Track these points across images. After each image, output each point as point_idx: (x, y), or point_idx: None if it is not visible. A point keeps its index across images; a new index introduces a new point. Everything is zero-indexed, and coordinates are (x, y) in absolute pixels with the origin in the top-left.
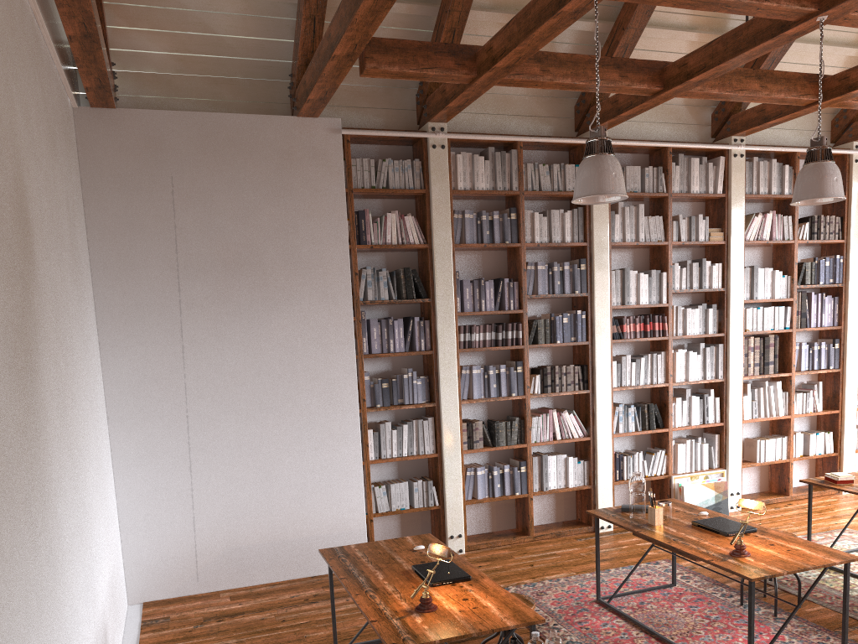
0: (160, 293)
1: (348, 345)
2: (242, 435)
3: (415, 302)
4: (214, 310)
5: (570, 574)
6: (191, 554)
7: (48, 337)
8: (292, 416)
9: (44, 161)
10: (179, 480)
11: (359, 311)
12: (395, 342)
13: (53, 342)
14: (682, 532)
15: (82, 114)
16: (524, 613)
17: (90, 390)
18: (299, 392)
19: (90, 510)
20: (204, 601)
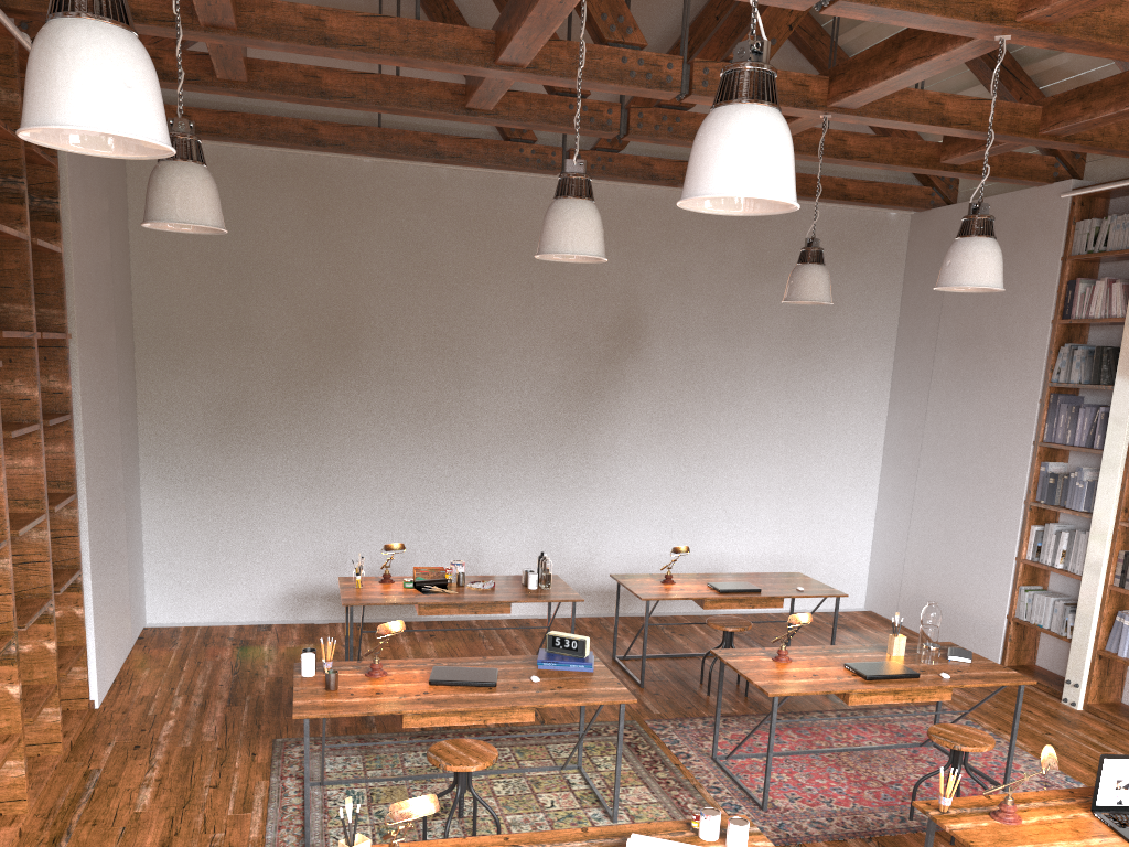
0: (923, 362)
1: (1028, 428)
2: (942, 498)
3: (1097, 388)
4: (948, 381)
5: (1021, 747)
6: (897, 587)
7: (651, 386)
8: (975, 491)
9: (719, 288)
10: (903, 522)
11: (1044, 393)
12: (1076, 434)
13: (664, 389)
14: (859, 656)
15: (914, 218)
16: (653, 596)
17: (799, 428)
18: (984, 468)
19: (724, 494)
20: (878, 624)
